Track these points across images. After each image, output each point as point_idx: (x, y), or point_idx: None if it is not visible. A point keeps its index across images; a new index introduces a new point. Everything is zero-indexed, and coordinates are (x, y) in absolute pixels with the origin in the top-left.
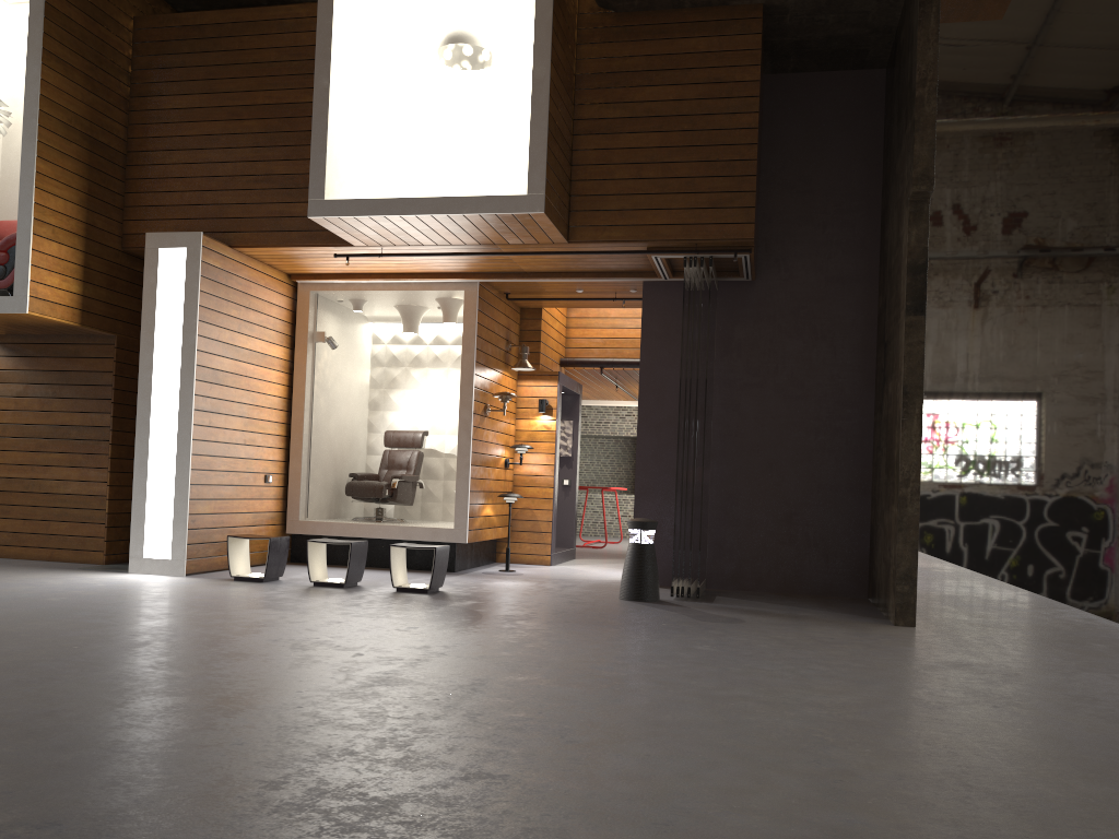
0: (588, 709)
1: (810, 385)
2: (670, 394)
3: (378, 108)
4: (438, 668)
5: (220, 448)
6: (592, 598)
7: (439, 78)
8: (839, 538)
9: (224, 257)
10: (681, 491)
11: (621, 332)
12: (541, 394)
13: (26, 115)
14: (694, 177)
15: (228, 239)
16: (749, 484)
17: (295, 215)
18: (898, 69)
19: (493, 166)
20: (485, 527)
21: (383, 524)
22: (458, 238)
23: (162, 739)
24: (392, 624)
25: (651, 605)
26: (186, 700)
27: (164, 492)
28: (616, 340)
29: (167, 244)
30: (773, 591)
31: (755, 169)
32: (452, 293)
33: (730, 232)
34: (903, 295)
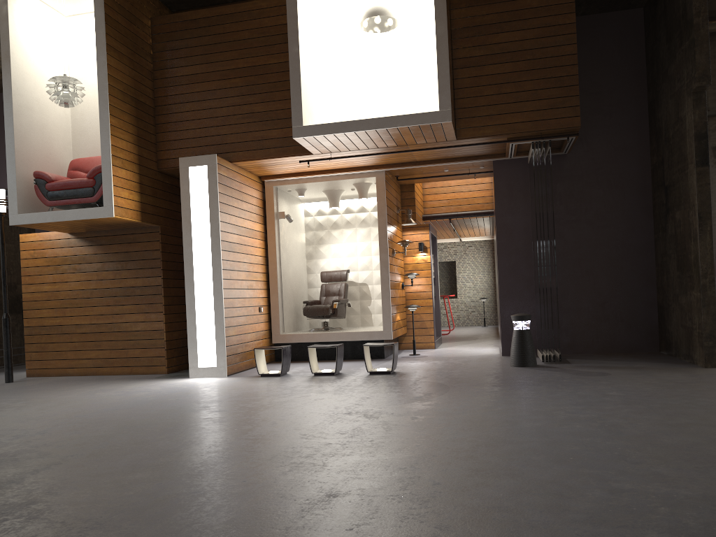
0: (611, 440)
1: (609, 218)
2: (517, 232)
3: (320, 63)
4: (476, 422)
5: (236, 292)
6: (494, 367)
7: (351, 40)
8: (637, 314)
9: (228, 169)
10: (543, 293)
11: (459, 195)
12: (419, 239)
13: (100, 88)
14: (536, 89)
15: (228, 157)
16: (574, 285)
17: (271, 138)
18: (664, 7)
19: (392, 94)
20: (398, 328)
21: (335, 332)
22: (385, 143)
23: (385, 485)
24: (402, 396)
25: (537, 369)
26: (359, 458)
27: (208, 324)
28: (456, 200)
29: (194, 164)
30: (596, 352)
31: (577, 81)
32: (366, 179)
33: (564, 123)
34: (690, 154)
